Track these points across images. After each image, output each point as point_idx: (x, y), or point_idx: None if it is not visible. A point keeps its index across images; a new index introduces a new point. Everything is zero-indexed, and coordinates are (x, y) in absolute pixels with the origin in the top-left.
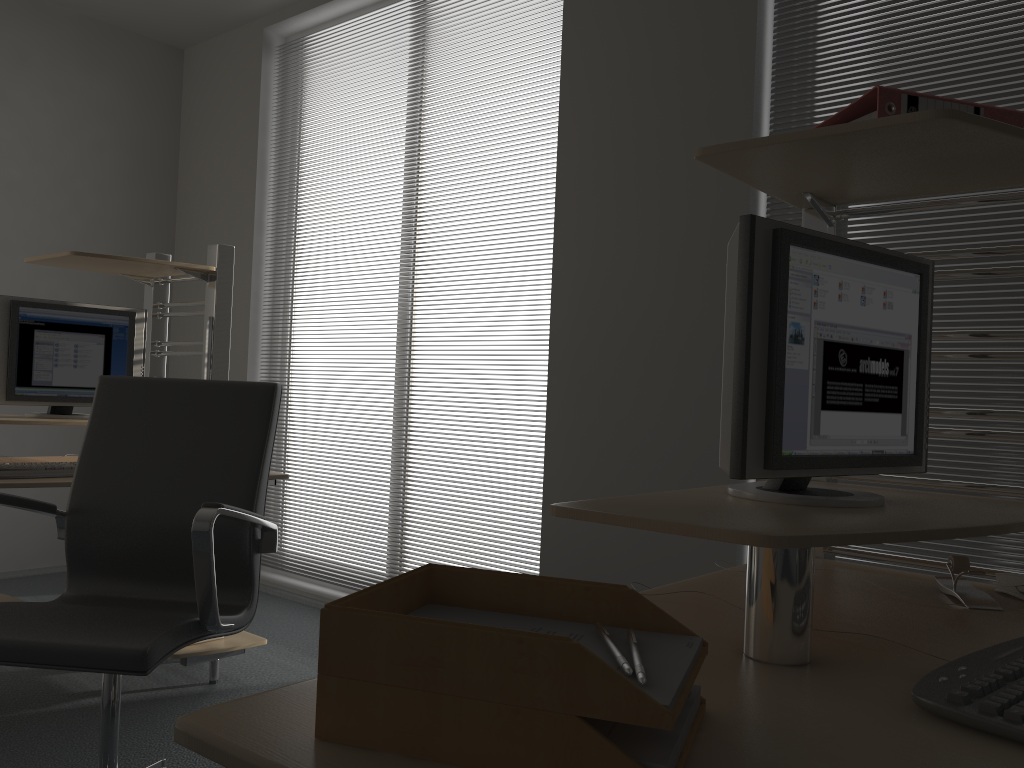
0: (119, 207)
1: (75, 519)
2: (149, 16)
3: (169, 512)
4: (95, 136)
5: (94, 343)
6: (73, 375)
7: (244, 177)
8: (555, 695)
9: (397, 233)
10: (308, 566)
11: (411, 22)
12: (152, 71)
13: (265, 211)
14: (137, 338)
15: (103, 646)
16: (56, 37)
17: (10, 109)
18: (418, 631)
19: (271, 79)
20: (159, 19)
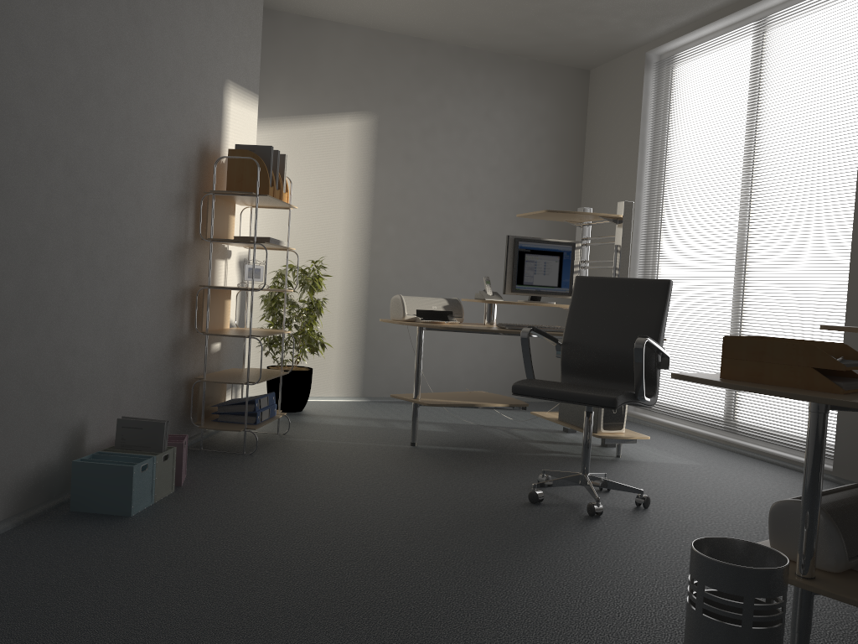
0: (549, 177)
1: (566, 347)
2: (571, 54)
3: (613, 345)
4: (537, 134)
5: (553, 261)
6: (543, 279)
7: (629, 152)
8: (804, 361)
9: (738, 185)
10: (668, 409)
11: (752, 39)
12: (570, 88)
13: (643, 174)
14: (575, 258)
15: (596, 395)
16: (517, 76)
17: (492, 124)
18: (757, 342)
19: (649, 85)
20: (577, 55)
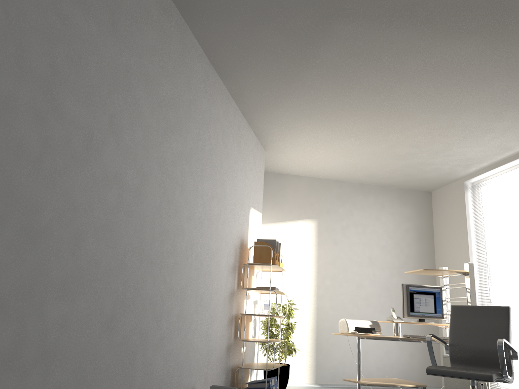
0: (415, 250)
1: (451, 346)
2: (421, 184)
3: (480, 345)
4: (405, 227)
5: (430, 298)
6: (425, 308)
7: (462, 235)
8: None
9: None
10: None
11: None
12: (421, 201)
13: (472, 247)
14: (443, 296)
15: (479, 373)
16: (391, 197)
17: (380, 222)
18: None
19: (468, 198)
20: (424, 184)
